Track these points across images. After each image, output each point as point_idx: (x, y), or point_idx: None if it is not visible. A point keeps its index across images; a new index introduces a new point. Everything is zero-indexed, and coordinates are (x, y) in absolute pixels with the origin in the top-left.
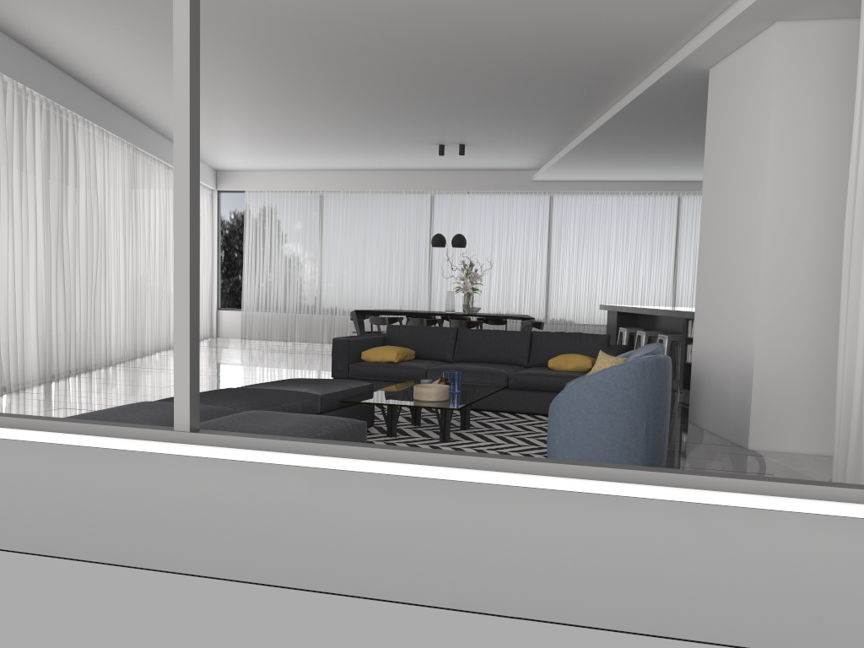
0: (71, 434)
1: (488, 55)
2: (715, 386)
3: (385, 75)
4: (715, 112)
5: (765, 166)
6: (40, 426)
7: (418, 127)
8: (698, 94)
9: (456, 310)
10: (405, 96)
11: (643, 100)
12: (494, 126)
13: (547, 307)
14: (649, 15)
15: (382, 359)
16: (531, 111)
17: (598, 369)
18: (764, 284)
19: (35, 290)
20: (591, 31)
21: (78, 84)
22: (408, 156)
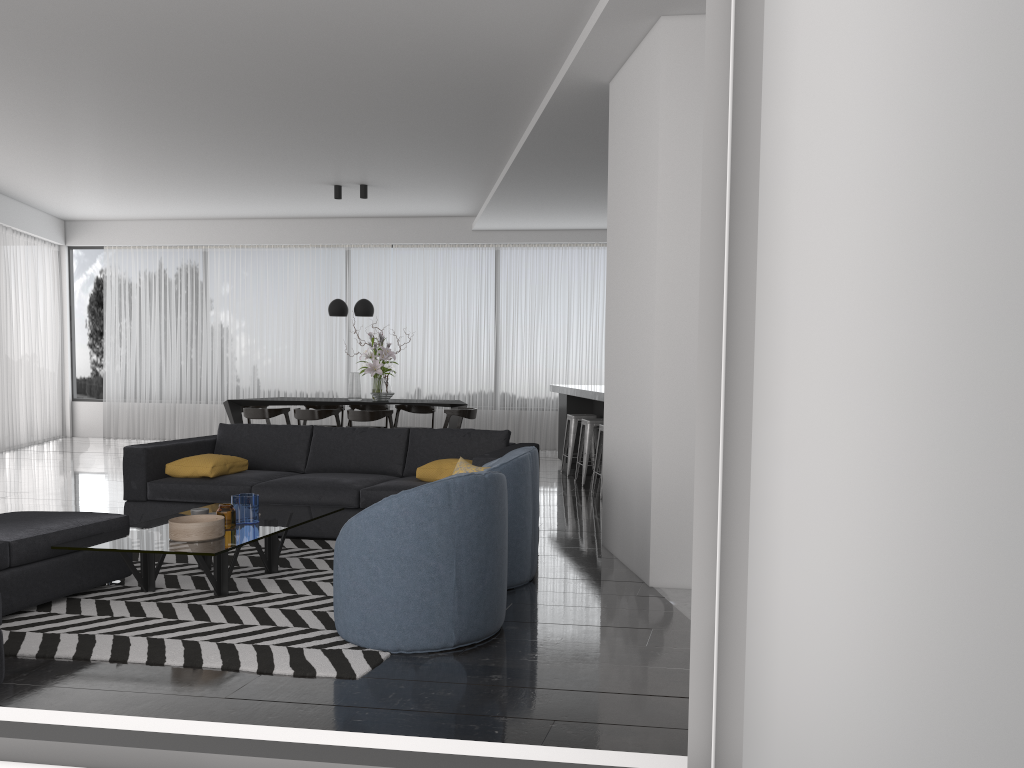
0: None
1: (326, 64)
2: (622, 500)
3: (204, 92)
4: (615, 139)
5: (656, 208)
6: None
7: (293, 163)
8: None
9: None
10: (249, 121)
11: (549, 125)
12: (390, 161)
13: (496, 388)
14: (508, 9)
15: (194, 474)
16: (426, 141)
17: None
18: (660, 366)
19: None
20: (444, 31)
21: None
22: (304, 200)
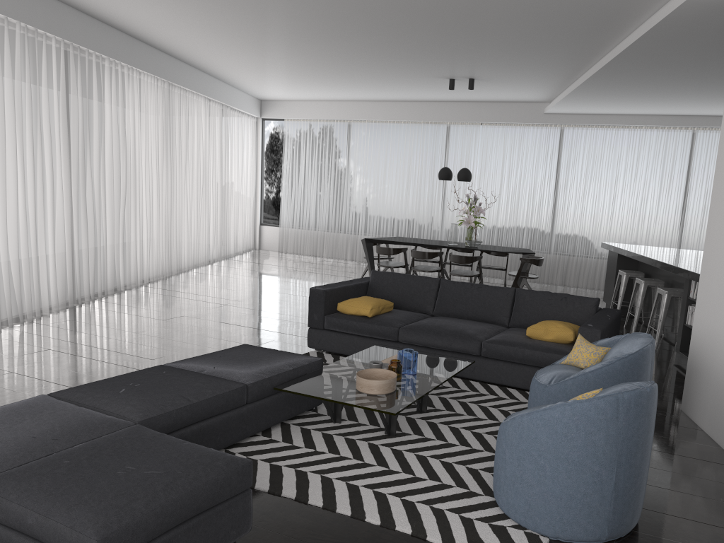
0: None
1: None
2: (716, 383)
3: (376, 10)
4: None
5: None
6: None
7: (425, 63)
8: (722, 26)
9: (465, 236)
10: (403, 32)
11: (656, 34)
12: (499, 62)
13: (551, 237)
14: None
15: (357, 313)
16: (535, 46)
17: (574, 358)
18: None
19: (52, 225)
20: None
21: (101, 25)
22: (423, 89)
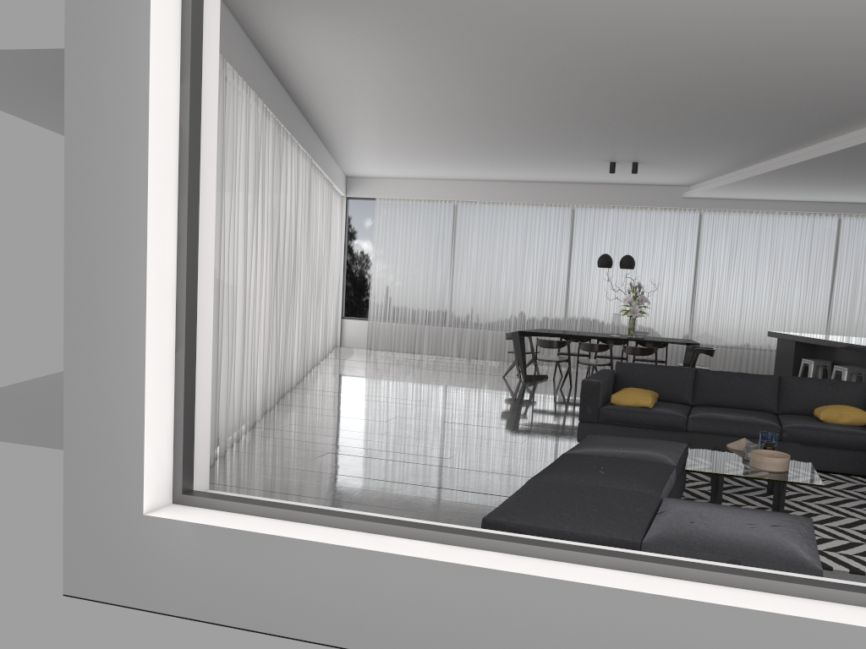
0: (736, 589)
1: (765, 86)
2: None
3: (628, 101)
4: None
5: None
6: (689, 575)
7: (606, 147)
8: None
9: (594, 328)
10: (626, 120)
11: None
12: (689, 148)
13: (691, 328)
14: None
15: (635, 404)
16: (746, 136)
17: None
18: None
19: (264, 319)
20: None
21: (290, 101)
22: (565, 171)
